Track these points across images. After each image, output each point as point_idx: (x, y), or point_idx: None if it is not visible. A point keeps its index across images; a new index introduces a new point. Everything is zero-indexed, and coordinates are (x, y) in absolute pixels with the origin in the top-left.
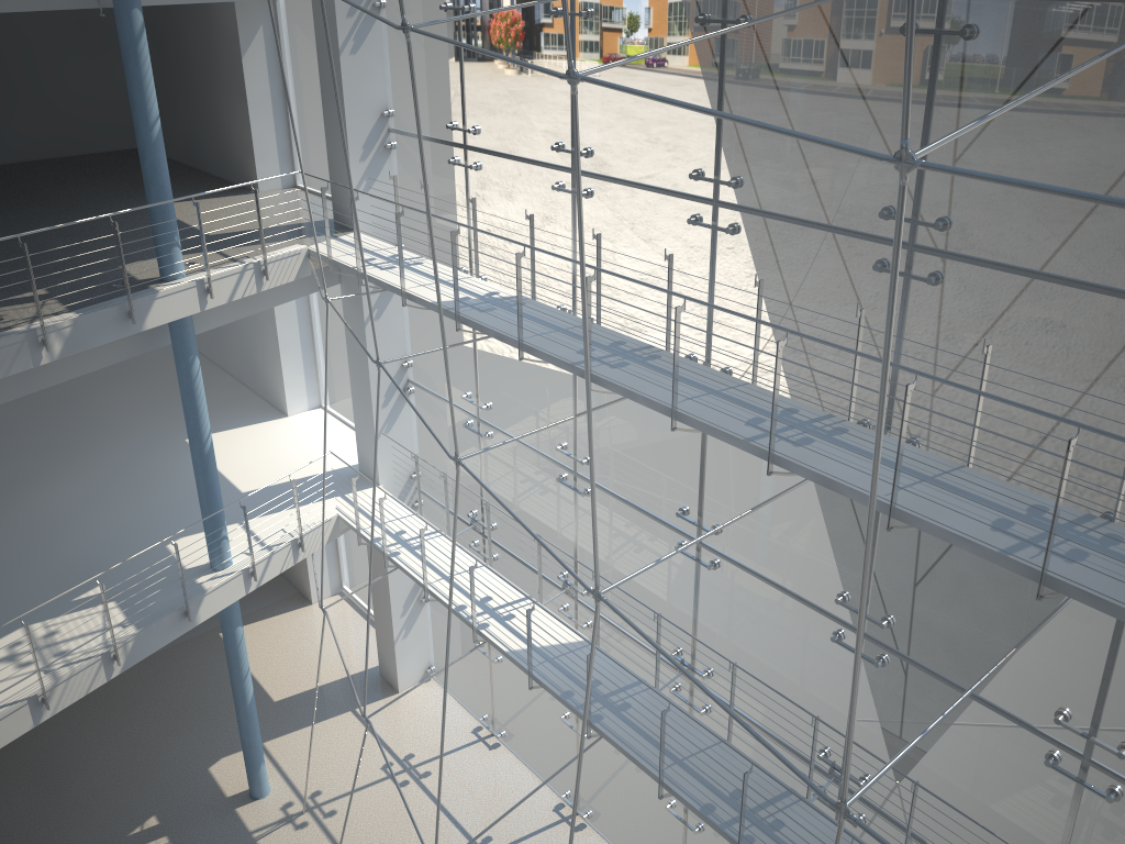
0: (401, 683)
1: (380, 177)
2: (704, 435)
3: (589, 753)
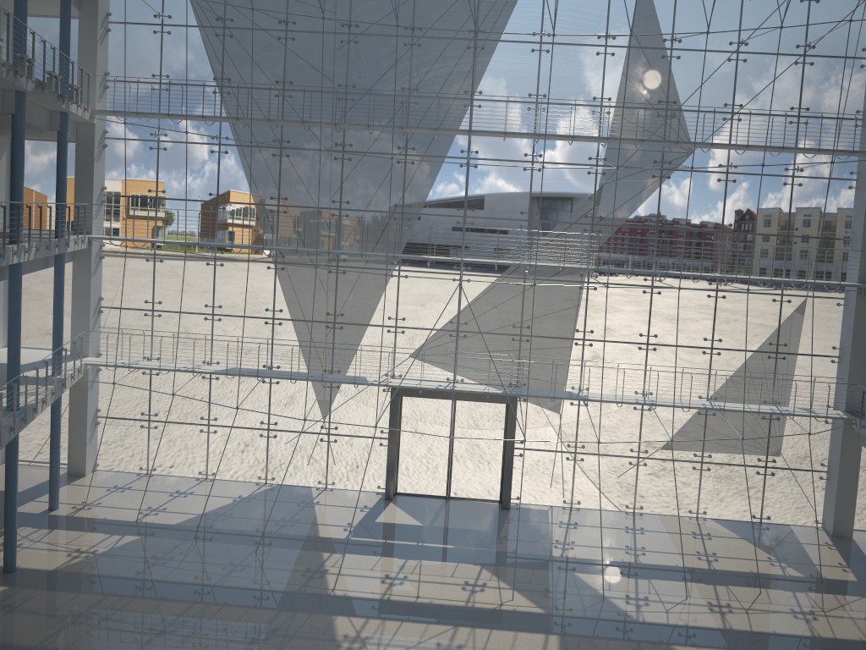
0: (87, 470)
1: (99, 214)
2: (275, 279)
3: (215, 441)
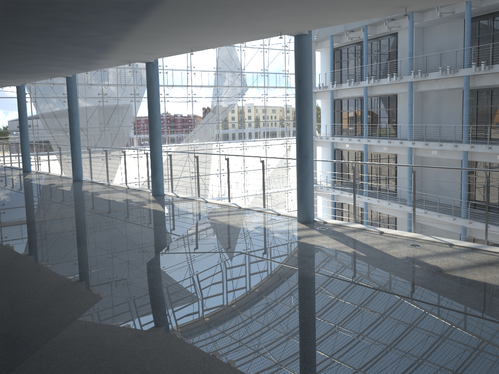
0: None
1: None
2: None
3: None
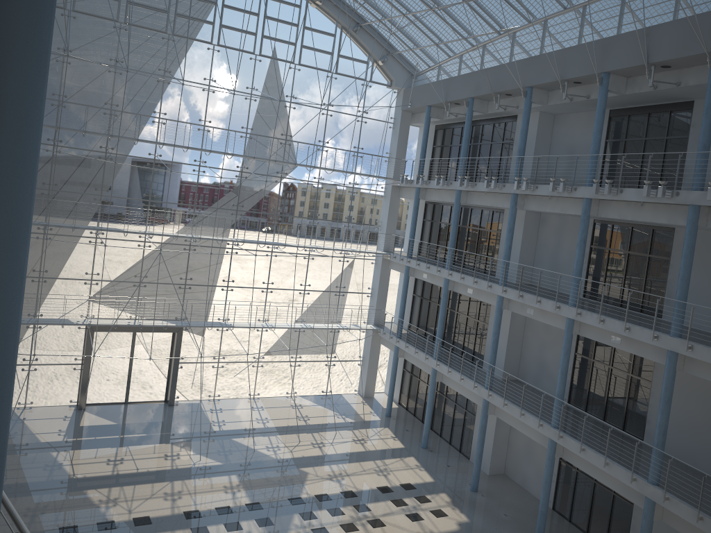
0: None
1: None
2: None
3: None
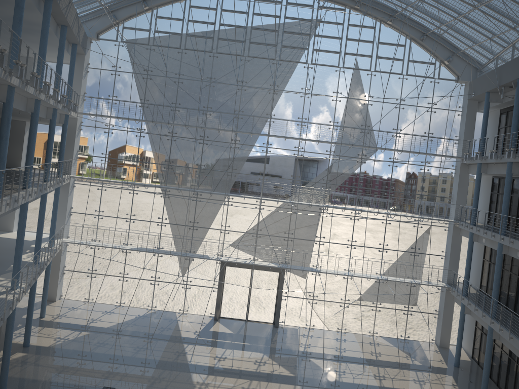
0: (56, 298)
1: (75, 164)
2: (164, 202)
3: (126, 285)
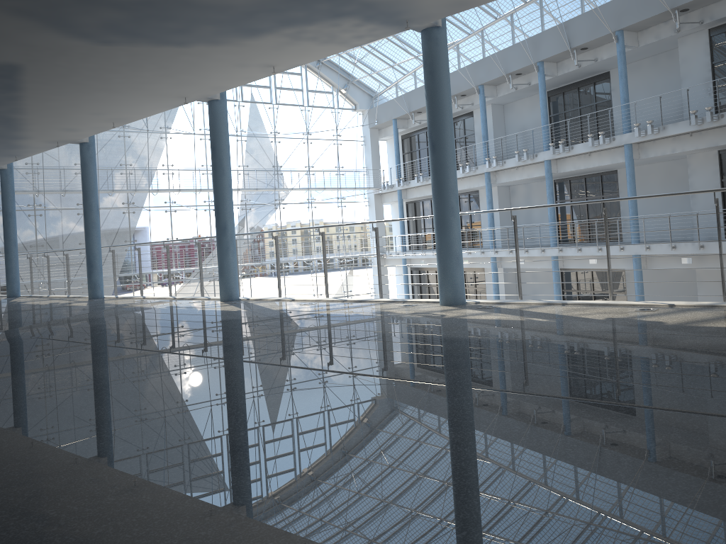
0: None
1: None
2: None
3: None
